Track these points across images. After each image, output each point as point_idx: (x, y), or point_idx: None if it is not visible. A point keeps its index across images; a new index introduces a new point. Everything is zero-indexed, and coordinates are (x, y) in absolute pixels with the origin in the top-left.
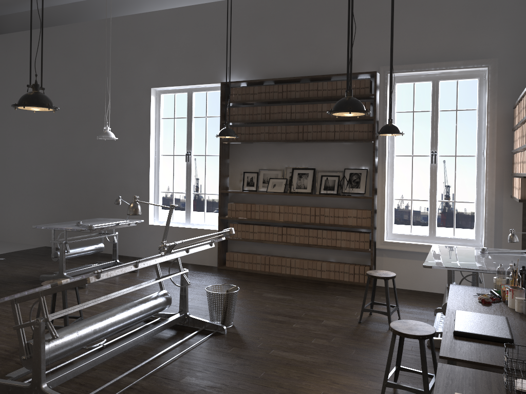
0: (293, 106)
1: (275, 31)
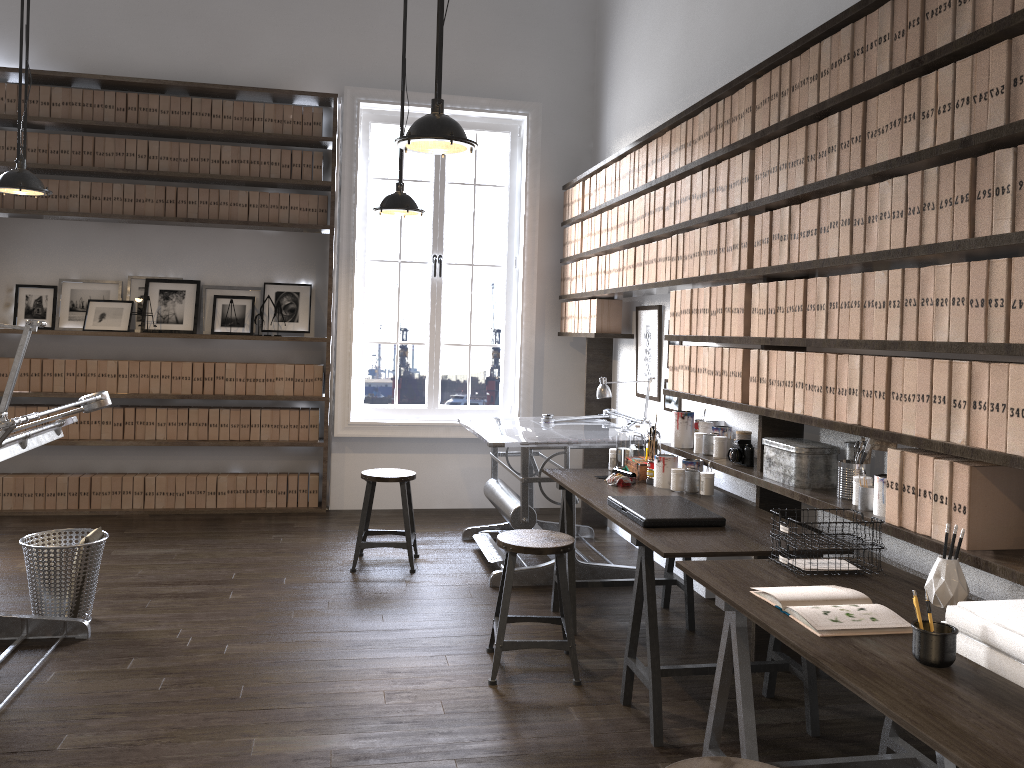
0: (154, 143)
1: None
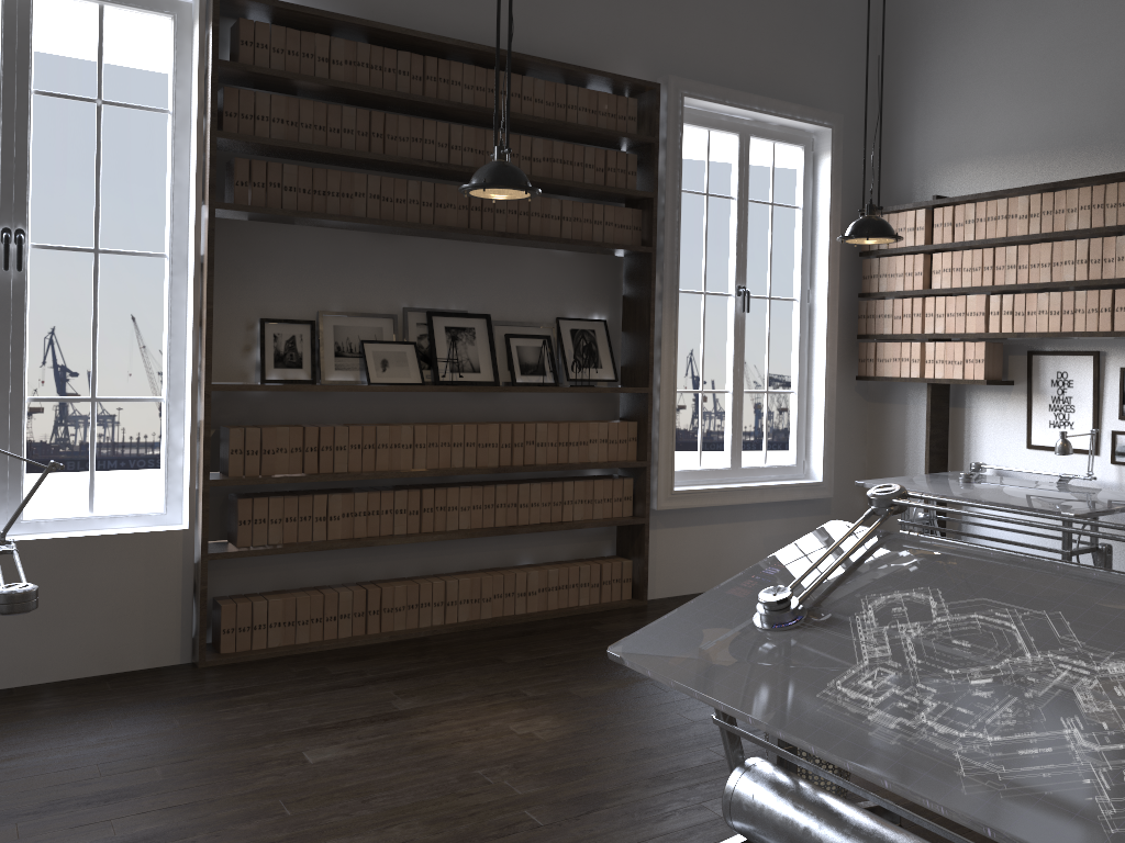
0: (457, 128)
1: None
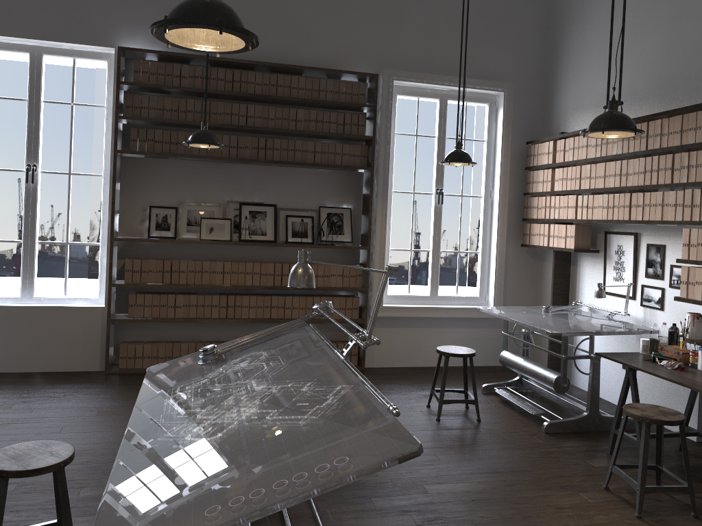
0: (251, 106)
1: None
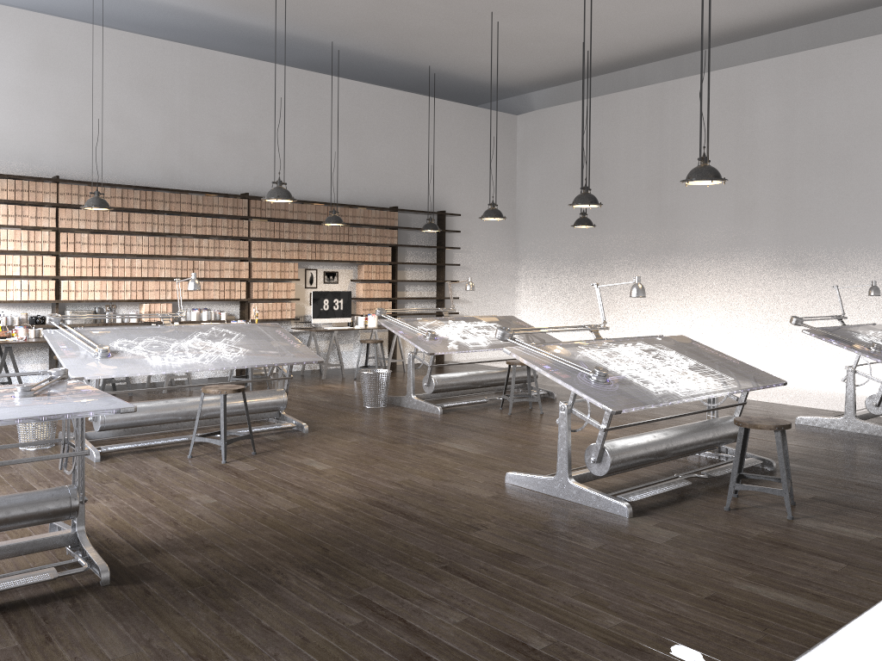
0: None
1: None
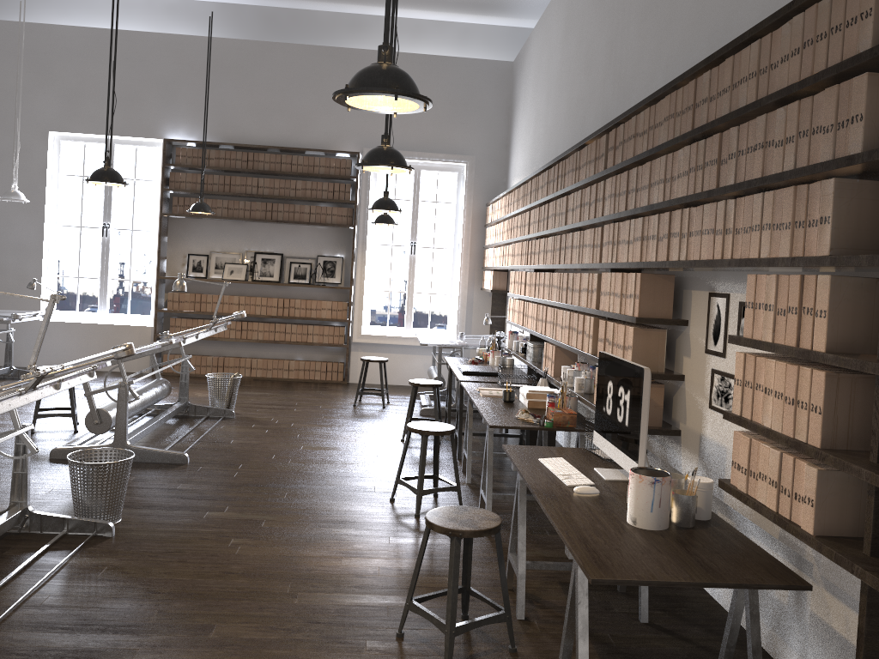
0: (261, 179)
1: (241, 86)
